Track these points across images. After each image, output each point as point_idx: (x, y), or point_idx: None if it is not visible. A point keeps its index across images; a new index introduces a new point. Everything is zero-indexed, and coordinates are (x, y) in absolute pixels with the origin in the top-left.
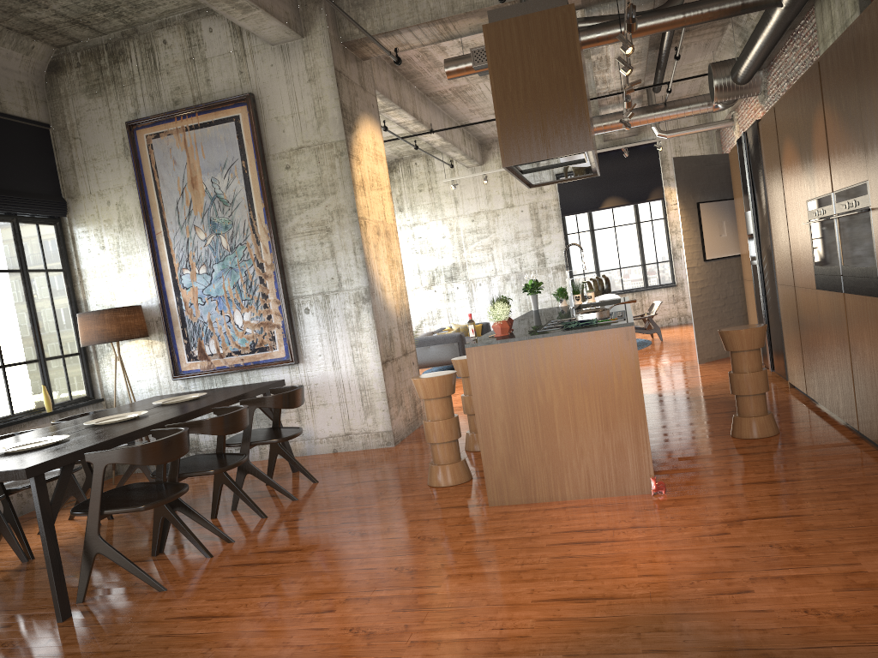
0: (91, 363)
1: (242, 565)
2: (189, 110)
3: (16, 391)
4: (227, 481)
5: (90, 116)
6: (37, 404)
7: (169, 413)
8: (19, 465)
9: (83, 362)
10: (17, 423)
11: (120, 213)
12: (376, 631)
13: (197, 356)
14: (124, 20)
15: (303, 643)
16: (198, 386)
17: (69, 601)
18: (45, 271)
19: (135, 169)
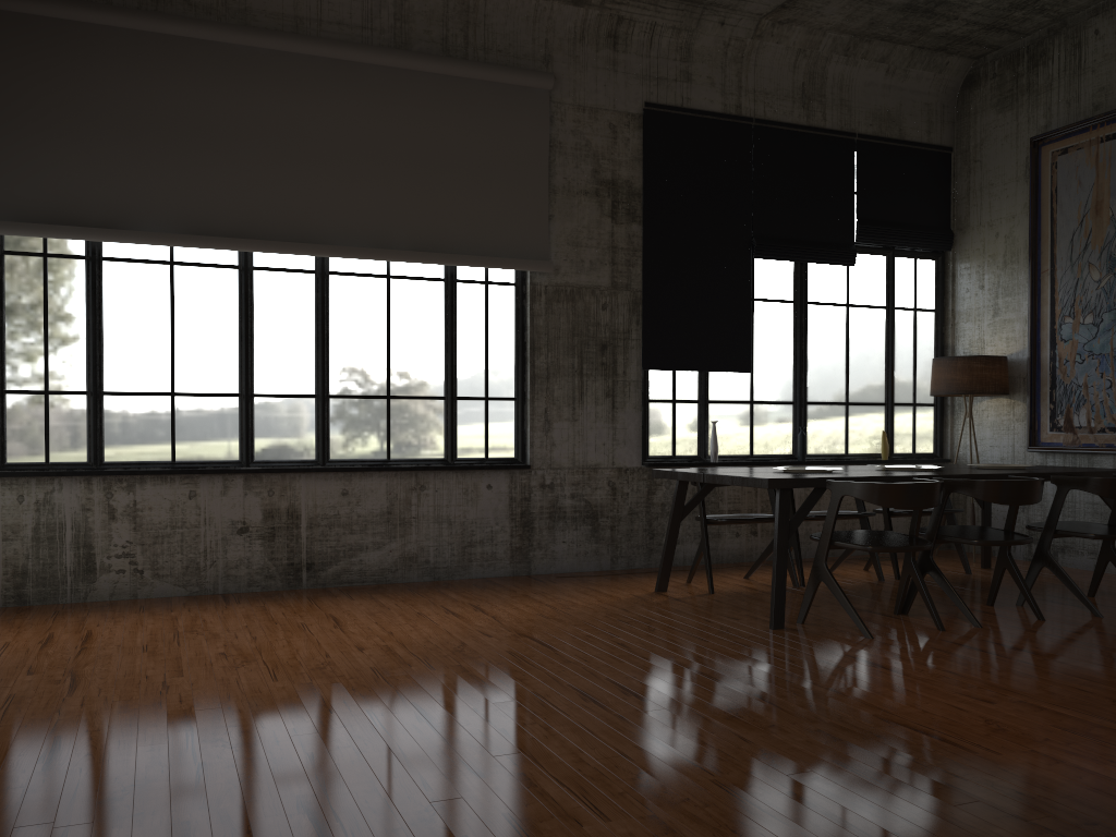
0: (945, 418)
1: (961, 645)
2: (1107, 116)
3: (854, 432)
4: (1009, 566)
5: (995, 134)
6: (873, 450)
7: (959, 472)
8: (769, 477)
9: (936, 415)
10: (846, 463)
11: (1006, 247)
12: (1009, 731)
13: (1061, 427)
14: (1049, 15)
15: (929, 711)
16: (1056, 464)
17: (783, 614)
18: (913, 310)
19: (1030, 193)
